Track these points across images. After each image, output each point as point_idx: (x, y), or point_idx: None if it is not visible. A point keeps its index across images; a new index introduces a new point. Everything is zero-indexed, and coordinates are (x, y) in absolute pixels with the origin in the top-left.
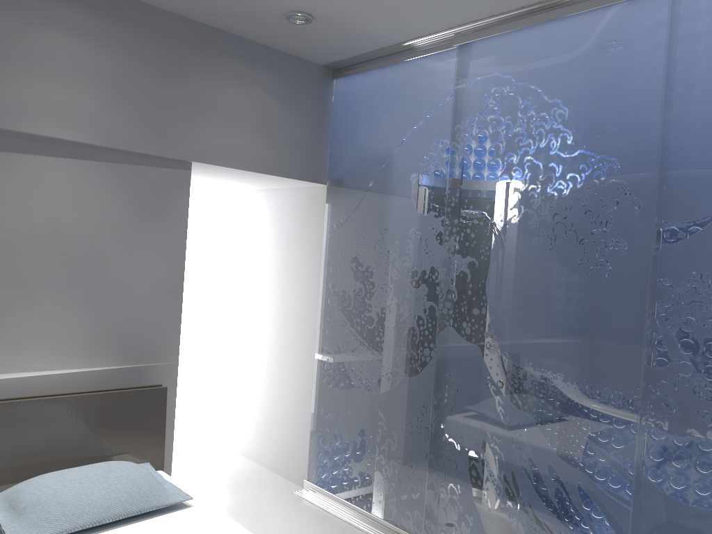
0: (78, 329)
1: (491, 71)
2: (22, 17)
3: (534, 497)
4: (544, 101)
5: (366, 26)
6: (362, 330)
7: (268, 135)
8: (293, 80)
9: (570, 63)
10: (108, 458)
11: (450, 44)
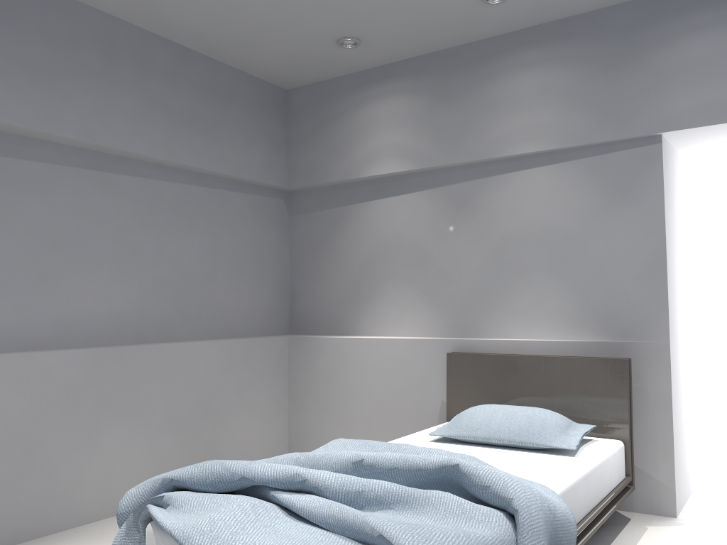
0: (565, 306)
1: None
2: (498, 75)
3: None
4: None
5: None
6: None
7: None
8: None
9: None
10: (572, 416)
11: None
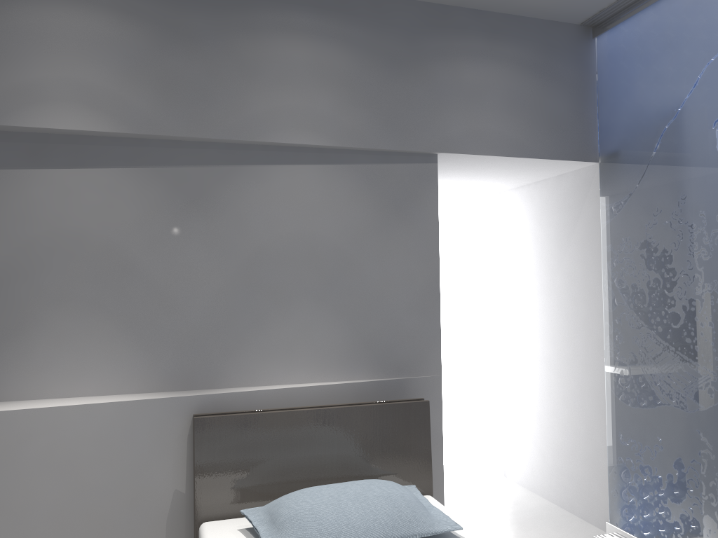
0: (335, 340)
1: None
2: (260, 31)
3: None
4: None
5: None
6: (664, 331)
7: (520, 113)
8: (545, 47)
9: None
10: (372, 478)
11: None
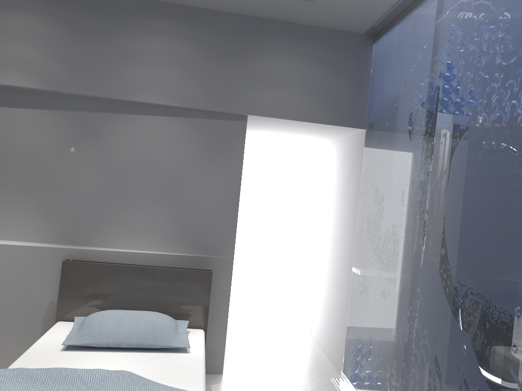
0: (165, 226)
1: None
2: (135, 31)
3: None
4: (492, 13)
5: None
6: (375, 248)
7: (310, 92)
8: (335, 48)
9: None
10: (168, 313)
11: None
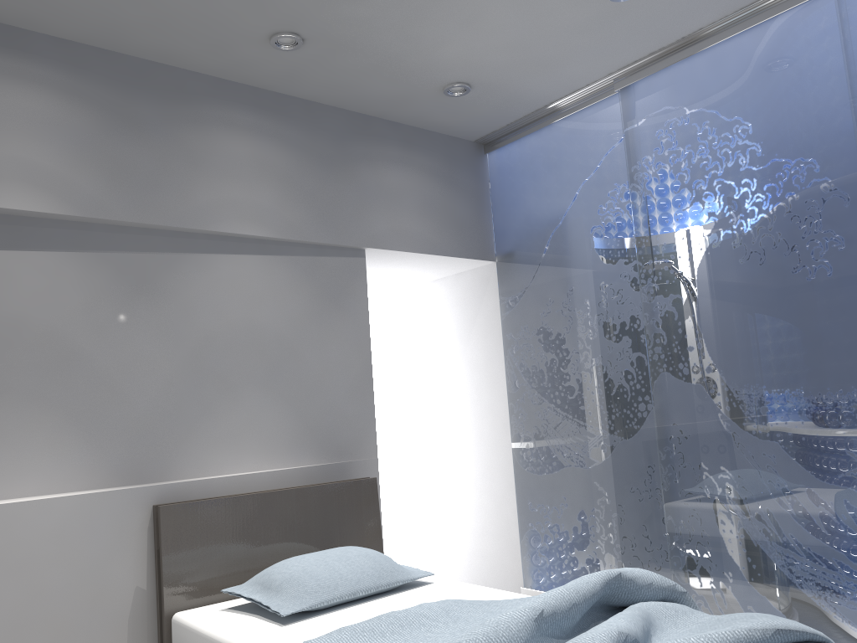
0: (281, 427)
1: (661, 106)
2: (205, 124)
3: (798, 530)
4: (723, 121)
5: (523, 87)
6: (563, 403)
7: (432, 215)
8: (448, 158)
9: (744, 79)
10: None
11: (610, 90)
